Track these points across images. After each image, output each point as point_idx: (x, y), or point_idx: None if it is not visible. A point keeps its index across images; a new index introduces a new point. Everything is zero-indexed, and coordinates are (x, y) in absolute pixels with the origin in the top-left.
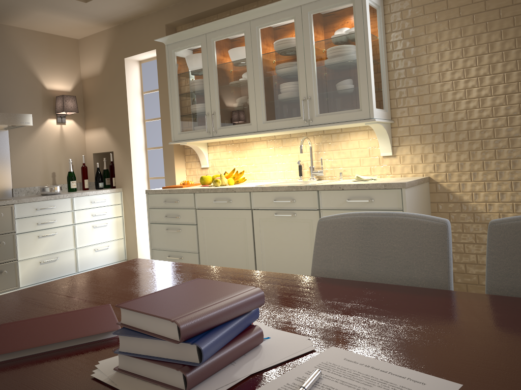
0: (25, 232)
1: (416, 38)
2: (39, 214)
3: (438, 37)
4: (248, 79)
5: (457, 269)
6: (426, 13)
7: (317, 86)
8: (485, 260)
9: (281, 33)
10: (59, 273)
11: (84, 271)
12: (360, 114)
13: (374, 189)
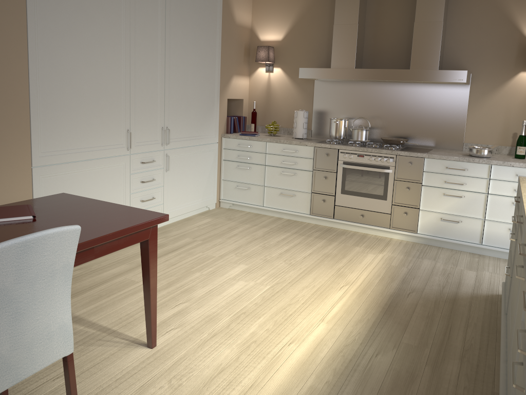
0: (430, 186)
1: None
2: (448, 173)
3: None
4: None
5: None
6: None
7: None
8: None
9: None
10: (459, 237)
11: (488, 247)
12: None
13: None
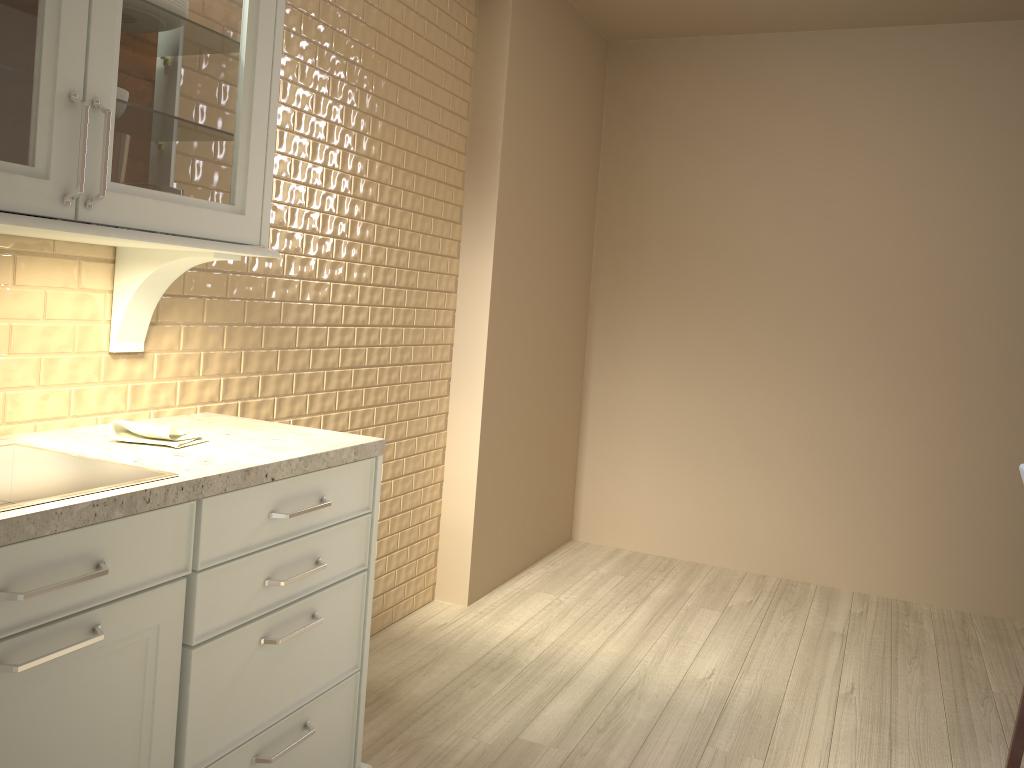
0: None
1: None
2: None
3: None
4: None
5: None
6: None
7: (120, 66)
8: None
9: None
10: None
11: None
12: (240, 225)
13: (333, 467)
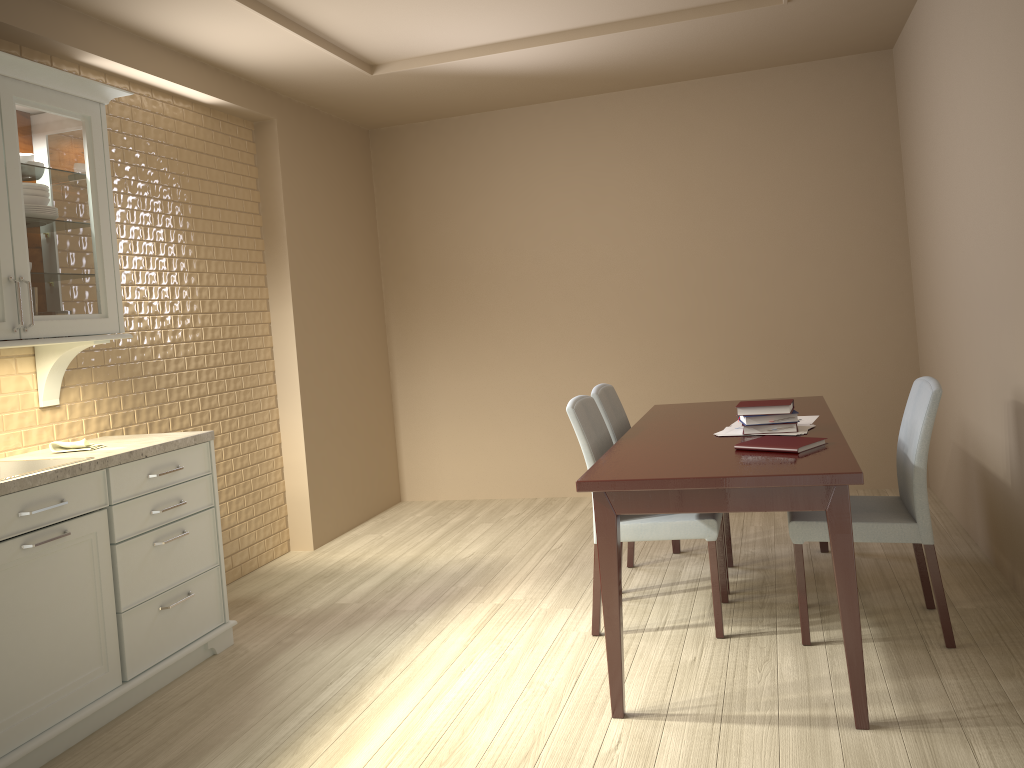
0: None
1: None
2: None
3: None
4: None
5: None
6: None
7: (29, 256)
8: None
9: None
10: None
11: None
12: (107, 324)
13: (182, 448)
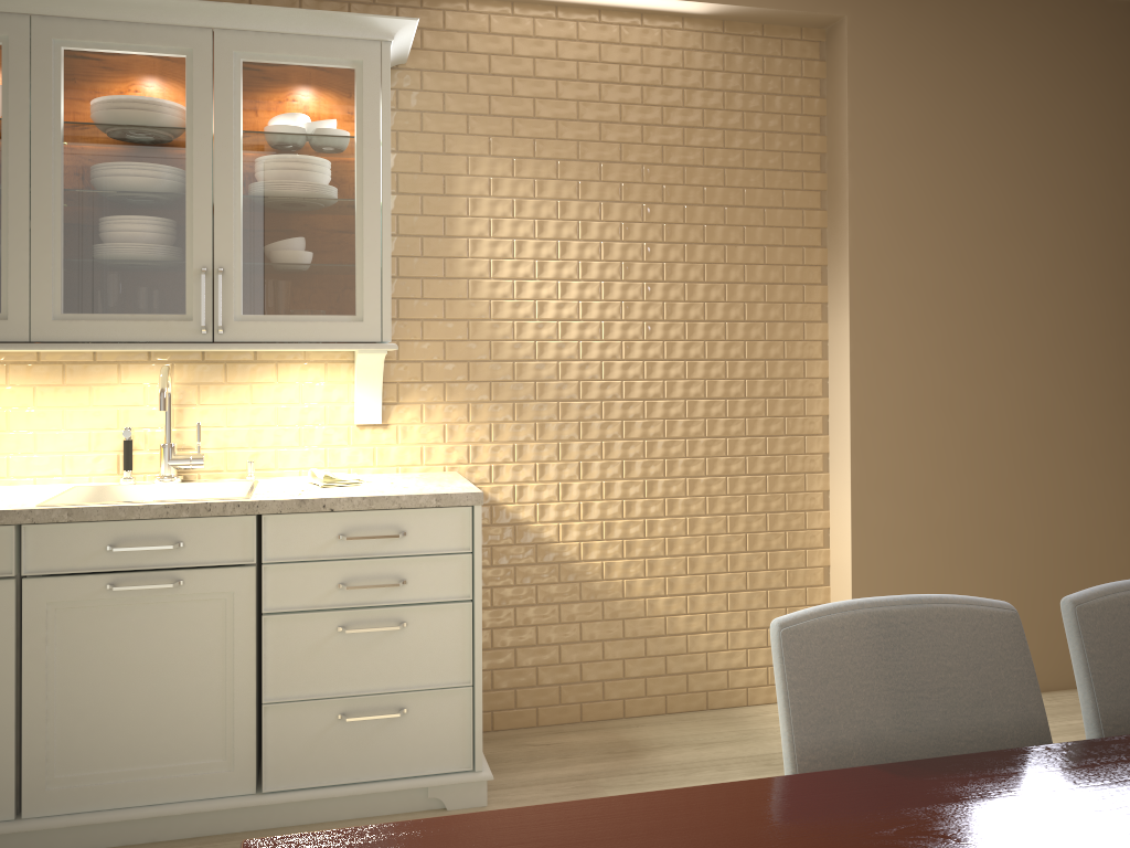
0: None
1: (450, 179)
2: None
3: (493, 188)
4: (8, 183)
5: (500, 661)
6: (472, 133)
7: (244, 243)
8: (551, 635)
9: (139, 80)
10: None
11: None
12: (359, 329)
13: (410, 508)
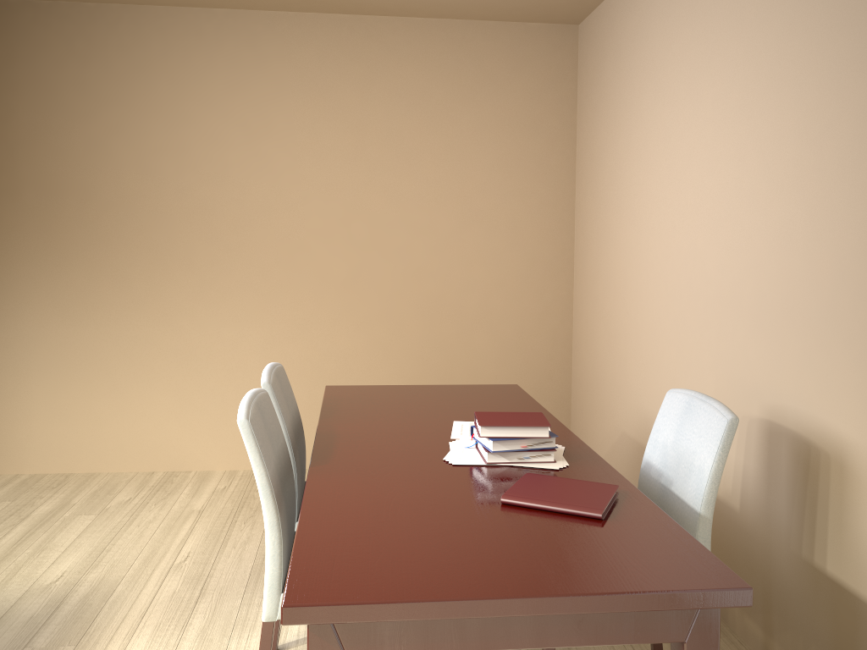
0: None
1: None
2: None
3: None
4: None
5: None
6: None
7: None
8: None
9: None
10: None
11: None
12: None
13: None
